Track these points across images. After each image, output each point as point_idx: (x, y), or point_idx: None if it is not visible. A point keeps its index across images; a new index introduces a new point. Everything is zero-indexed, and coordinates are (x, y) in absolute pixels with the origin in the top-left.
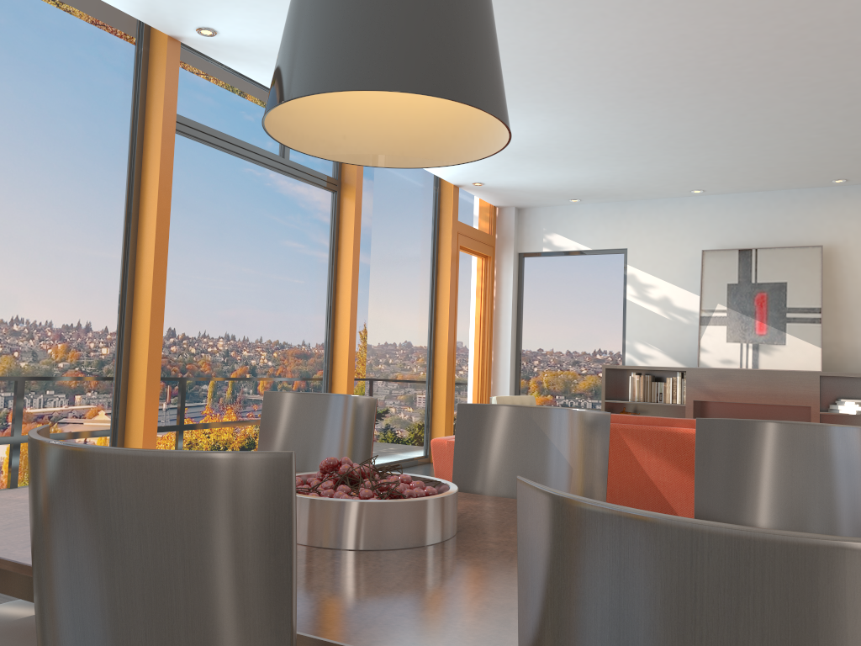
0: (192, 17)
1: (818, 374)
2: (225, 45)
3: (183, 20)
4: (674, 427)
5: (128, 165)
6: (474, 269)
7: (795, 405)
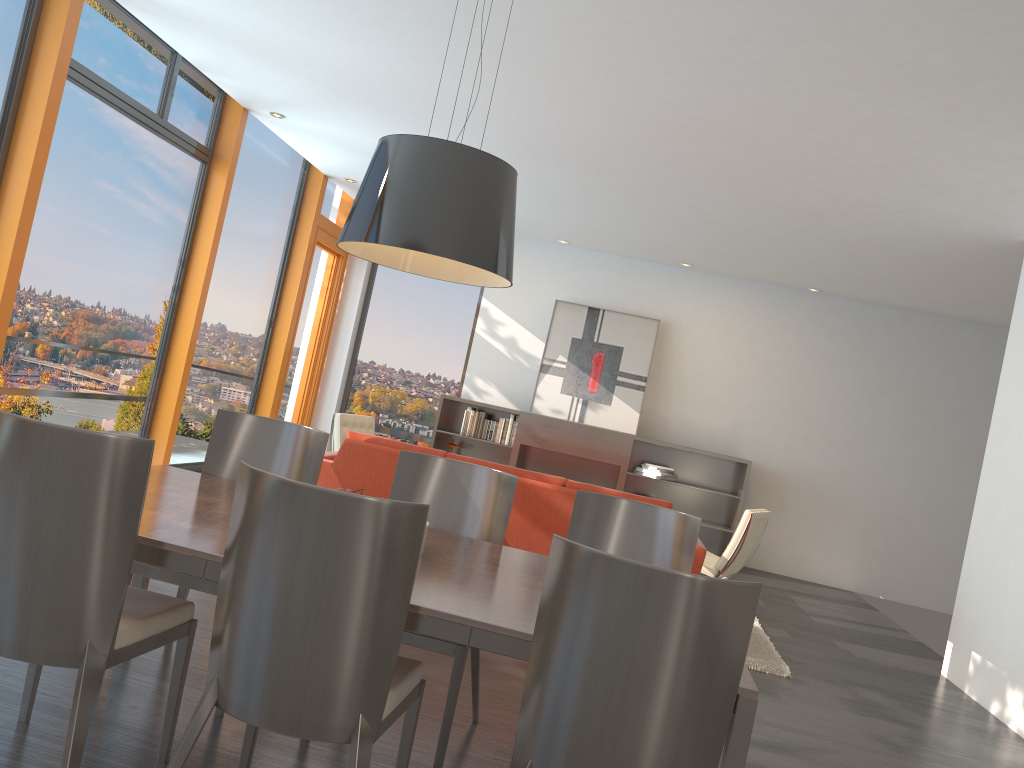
0: None
1: (633, 438)
2: None
3: None
4: (524, 478)
5: (4, 102)
6: (325, 267)
7: (608, 462)
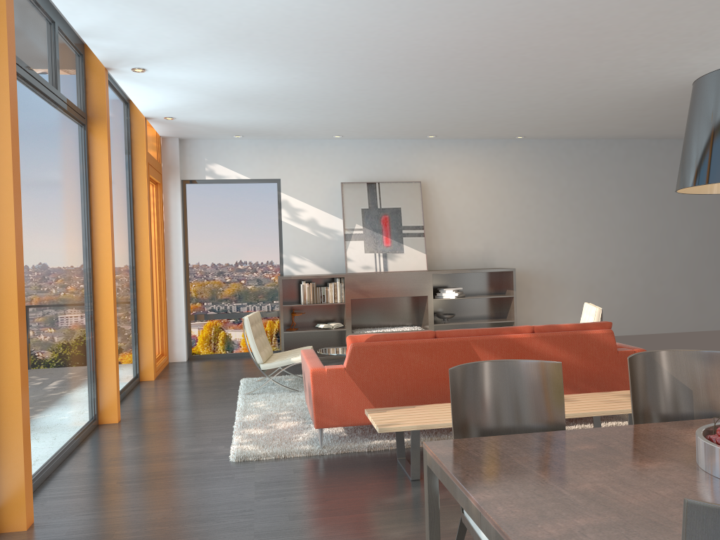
0: None
1: (431, 273)
2: None
3: None
4: (506, 334)
5: None
6: (150, 196)
7: (418, 295)
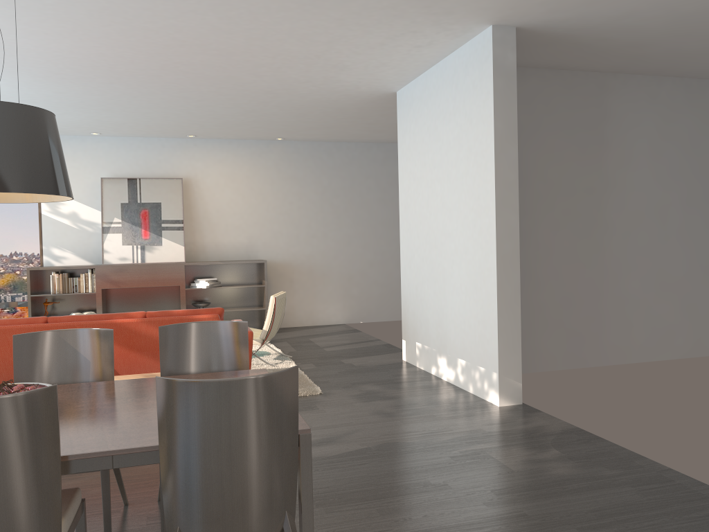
0: None
1: (184, 264)
2: None
3: None
4: (114, 319)
5: None
6: None
7: (171, 285)
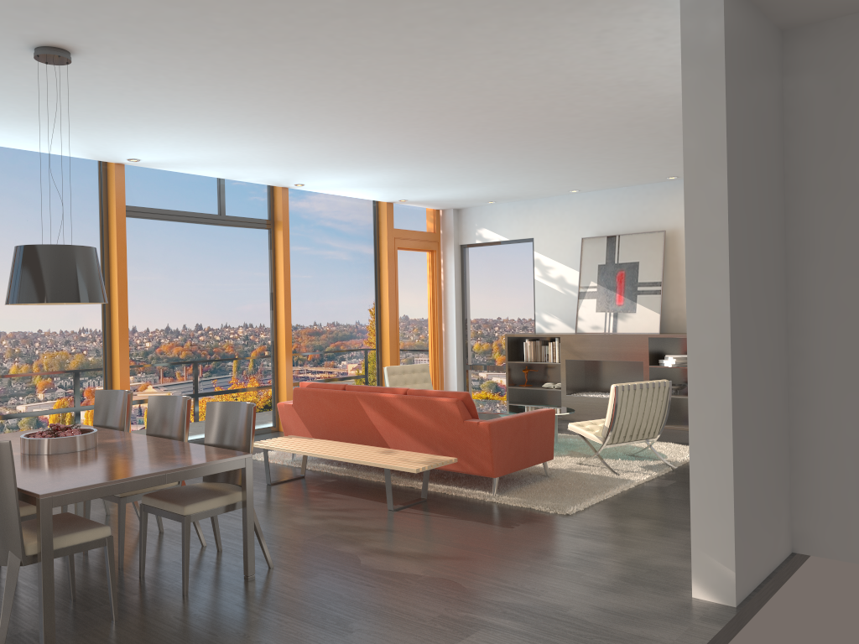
0: (120, 156)
1: (647, 336)
2: (150, 163)
3: (116, 157)
4: (381, 393)
5: (100, 245)
6: (420, 262)
7: (633, 360)
